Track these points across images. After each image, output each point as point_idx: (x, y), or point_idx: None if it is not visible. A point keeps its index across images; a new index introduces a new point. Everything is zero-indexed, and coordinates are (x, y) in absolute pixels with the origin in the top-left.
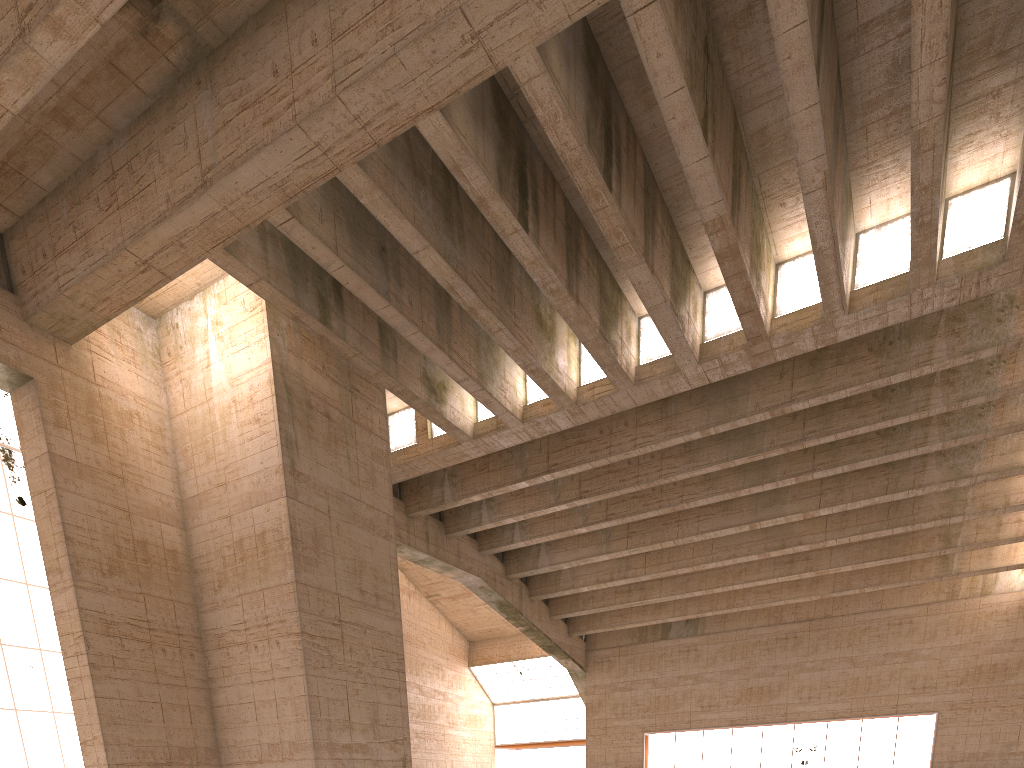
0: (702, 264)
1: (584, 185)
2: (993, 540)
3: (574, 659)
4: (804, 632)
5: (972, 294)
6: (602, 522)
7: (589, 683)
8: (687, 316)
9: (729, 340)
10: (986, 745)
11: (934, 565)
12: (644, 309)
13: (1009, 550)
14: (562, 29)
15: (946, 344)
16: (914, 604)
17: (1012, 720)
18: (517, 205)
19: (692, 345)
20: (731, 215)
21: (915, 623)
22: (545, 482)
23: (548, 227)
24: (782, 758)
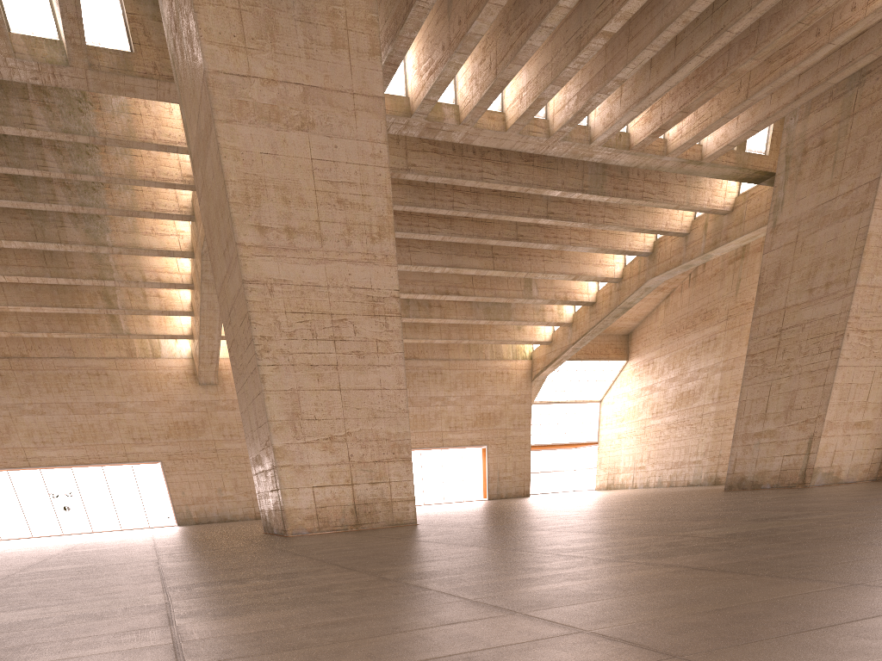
0: None
1: None
2: (146, 309)
3: None
4: (8, 371)
5: (52, 82)
6: None
7: None
8: None
9: None
10: (206, 491)
11: (106, 322)
12: None
13: (161, 320)
14: None
15: (43, 114)
16: (103, 357)
17: (215, 470)
18: None
19: None
20: None
21: (111, 376)
22: None
23: None
24: (43, 505)
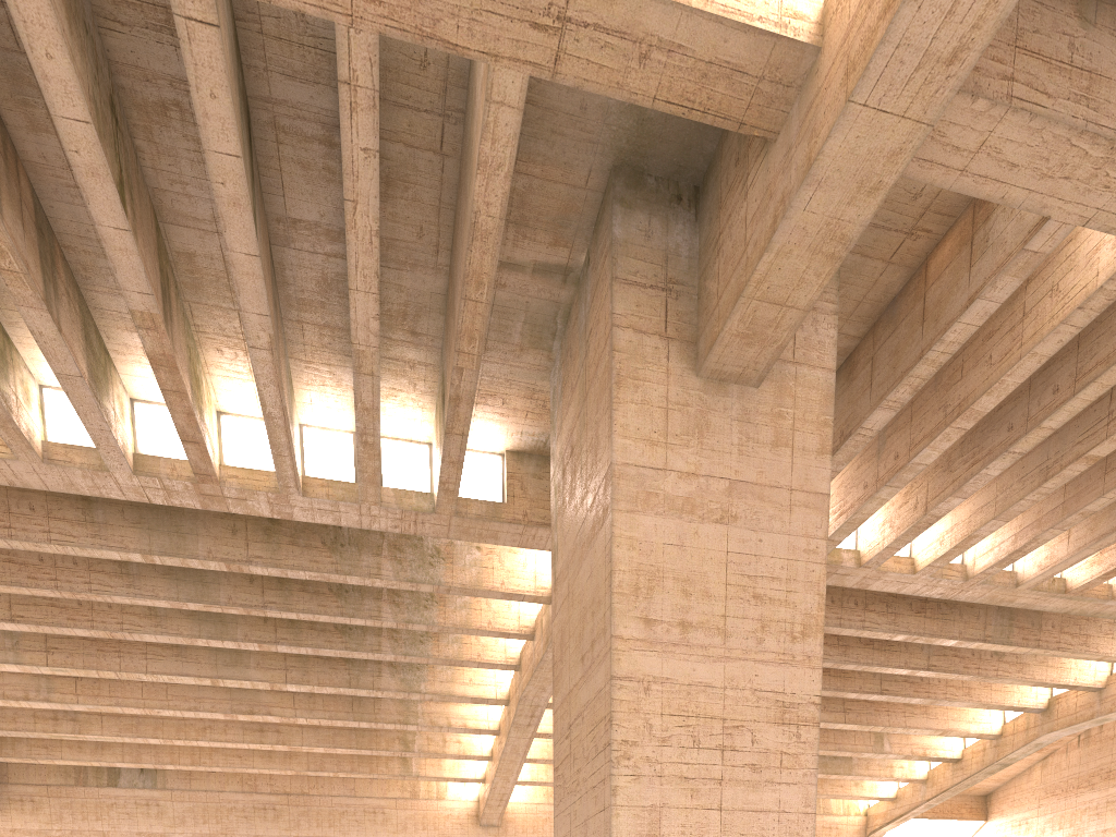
0: (126, 364)
1: None
2: (442, 753)
3: None
4: (283, 805)
5: (412, 529)
6: (5, 622)
7: (4, 825)
8: (113, 412)
9: (171, 464)
10: None
11: (397, 764)
12: (48, 378)
13: (454, 765)
14: None
15: (392, 566)
16: (384, 796)
17: None
18: None
19: (124, 448)
20: (165, 320)
21: (388, 814)
22: None
23: None
24: None
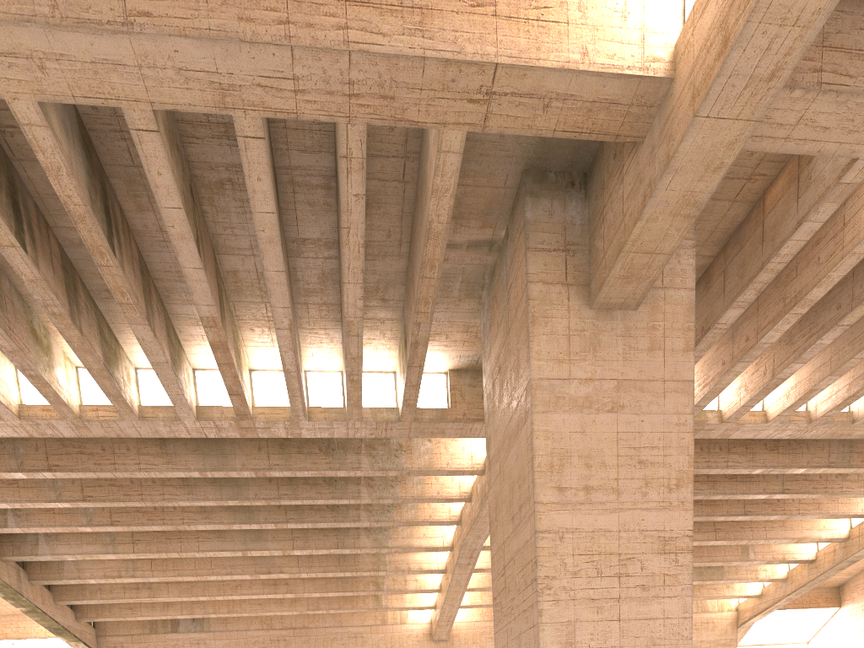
0: (191, 347)
1: (89, 239)
2: (404, 589)
3: (86, 642)
4: (291, 637)
5: (383, 434)
6: (108, 526)
7: None
8: (184, 381)
9: (220, 410)
10: None
11: (371, 600)
12: (140, 363)
13: (412, 597)
14: (66, 102)
15: (368, 460)
16: (362, 625)
17: None
18: (13, 224)
19: (191, 404)
20: (221, 319)
21: (365, 637)
22: (43, 479)
23: (46, 258)
24: None
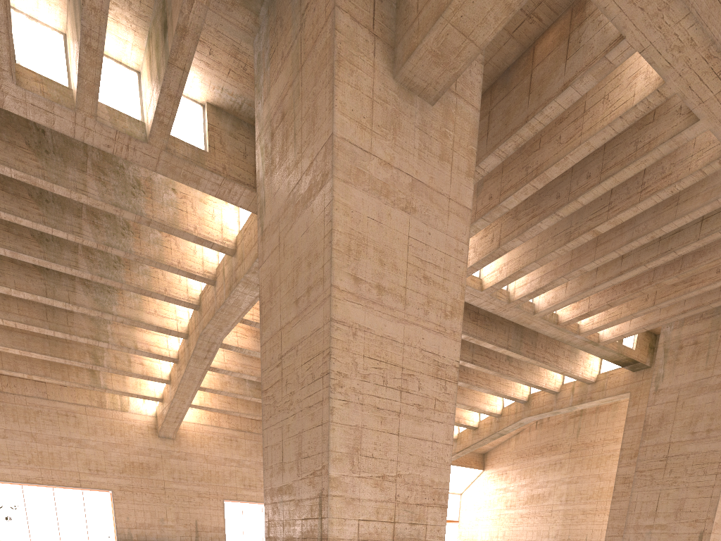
0: None
1: None
2: (129, 371)
3: None
4: None
5: (123, 154)
6: None
7: None
8: None
9: None
10: (149, 519)
11: (87, 376)
12: None
13: (136, 383)
14: None
15: (97, 187)
16: (75, 403)
17: (161, 503)
18: None
19: None
20: None
21: (79, 418)
22: None
23: None
24: None
